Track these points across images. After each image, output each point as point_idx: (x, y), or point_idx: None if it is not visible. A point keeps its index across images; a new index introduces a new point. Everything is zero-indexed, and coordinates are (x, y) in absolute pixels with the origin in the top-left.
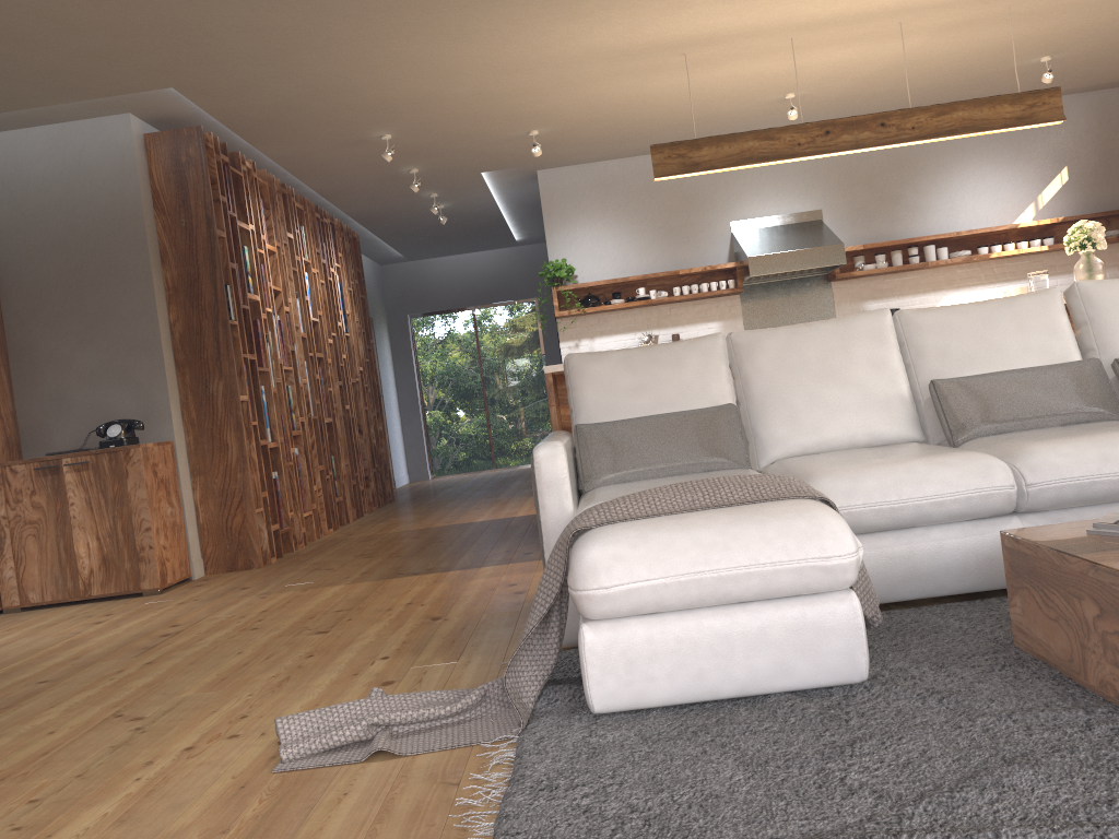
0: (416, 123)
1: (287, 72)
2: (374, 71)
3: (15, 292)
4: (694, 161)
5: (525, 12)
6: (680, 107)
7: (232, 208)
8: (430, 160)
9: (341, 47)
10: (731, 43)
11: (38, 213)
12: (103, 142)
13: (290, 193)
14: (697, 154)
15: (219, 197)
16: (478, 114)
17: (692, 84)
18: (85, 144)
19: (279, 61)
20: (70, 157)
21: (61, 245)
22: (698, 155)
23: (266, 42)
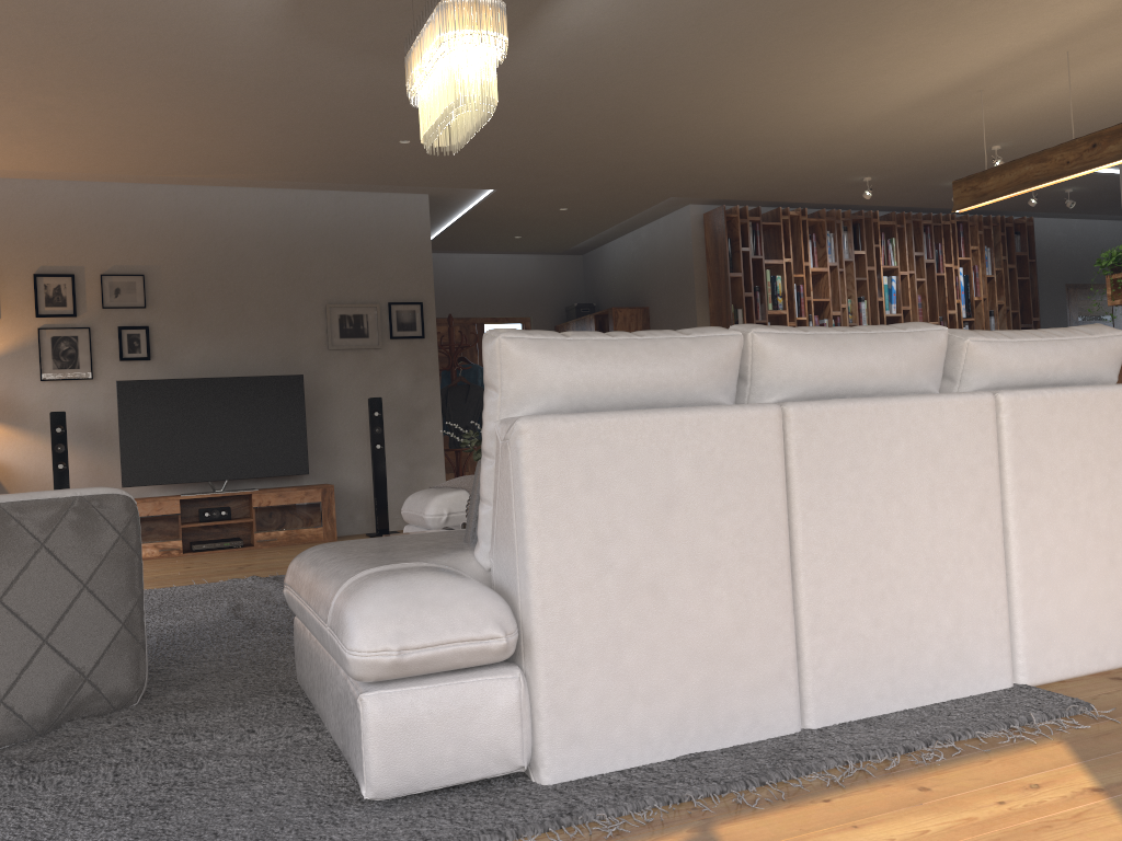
0: (870, 169)
1: (711, 178)
2: (759, 164)
3: (654, 316)
4: (982, 191)
5: (772, 124)
6: (1112, 99)
7: (759, 252)
8: (951, 177)
9: (710, 165)
10: (1007, 73)
11: (660, 270)
12: (680, 224)
13: (868, 217)
14: (985, 185)
15: (739, 249)
16: (904, 154)
17: (1064, 92)
18: (675, 226)
19: (694, 177)
20: (670, 235)
21: (667, 288)
22: (986, 186)
23: (666, 175)
